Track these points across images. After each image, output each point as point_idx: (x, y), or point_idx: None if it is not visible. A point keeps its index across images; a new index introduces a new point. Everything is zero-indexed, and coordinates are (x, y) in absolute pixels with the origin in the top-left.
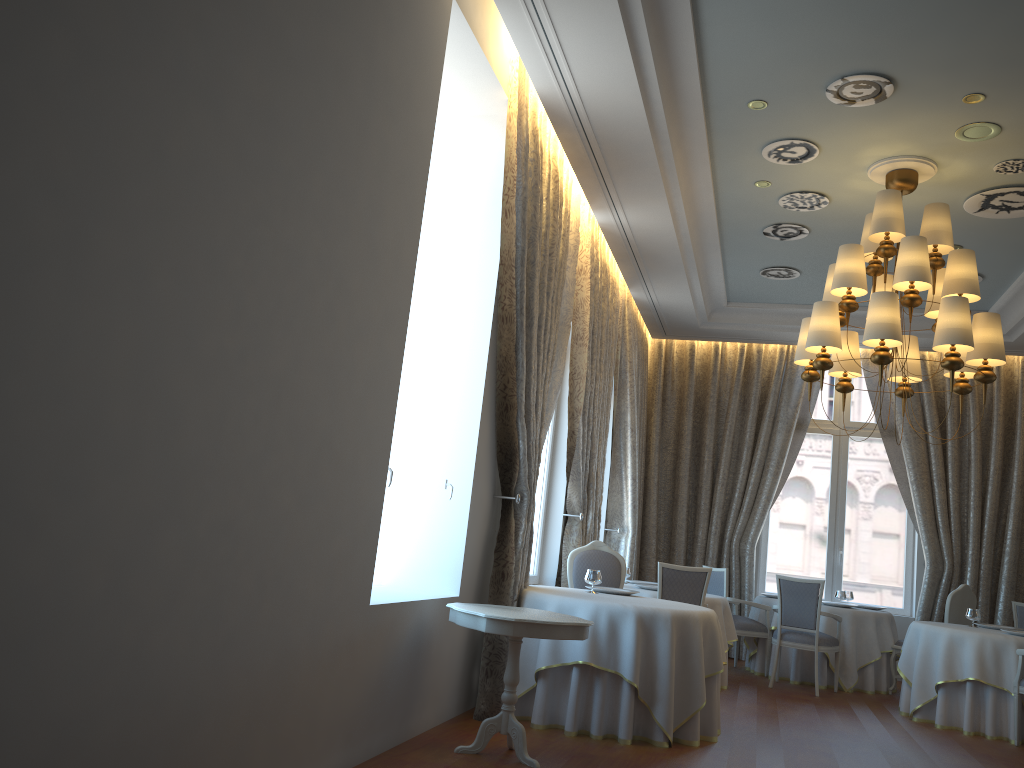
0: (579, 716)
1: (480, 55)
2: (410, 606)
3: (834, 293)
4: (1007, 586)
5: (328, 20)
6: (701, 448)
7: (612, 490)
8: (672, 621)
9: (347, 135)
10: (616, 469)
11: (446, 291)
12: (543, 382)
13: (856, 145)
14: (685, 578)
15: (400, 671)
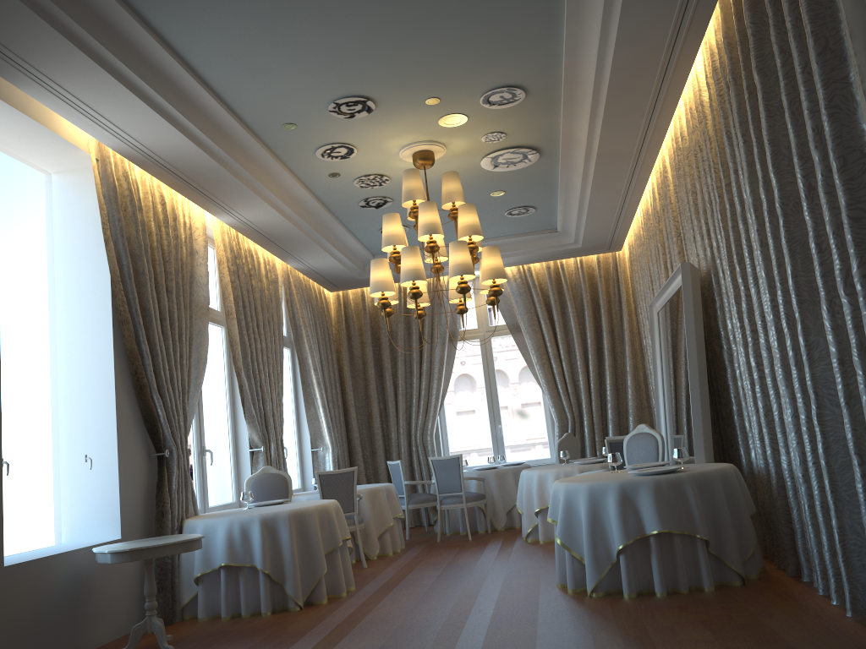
0: (231, 604)
1: (47, 130)
2: (58, 557)
3: (387, 250)
4: (612, 425)
5: None
6: (382, 370)
7: (310, 419)
8: (290, 518)
9: None
10: (310, 402)
11: (74, 309)
12: (178, 359)
13: (379, 140)
14: (338, 479)
15: (57, 607)
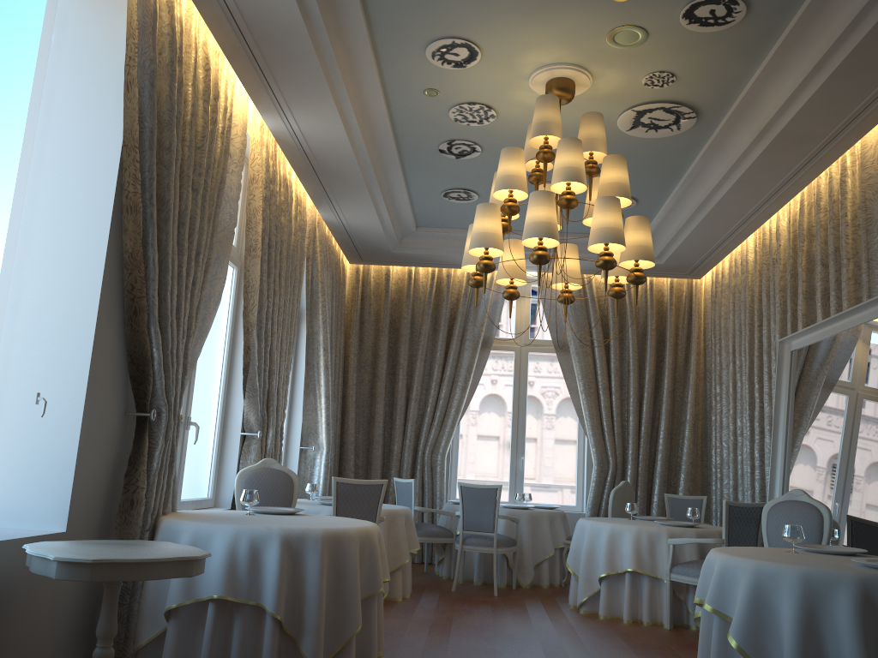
0: None
1: None
2: None
3: (497, 197)
4: (660, 480)
5: None
6: (396, 367)
7: (307, 409)
8: (323, 541)
9: None
10: (310, 388)
11: (59, 176)
12: (190, 286)
13: (516, 48)
14: (361, 492)
15: None
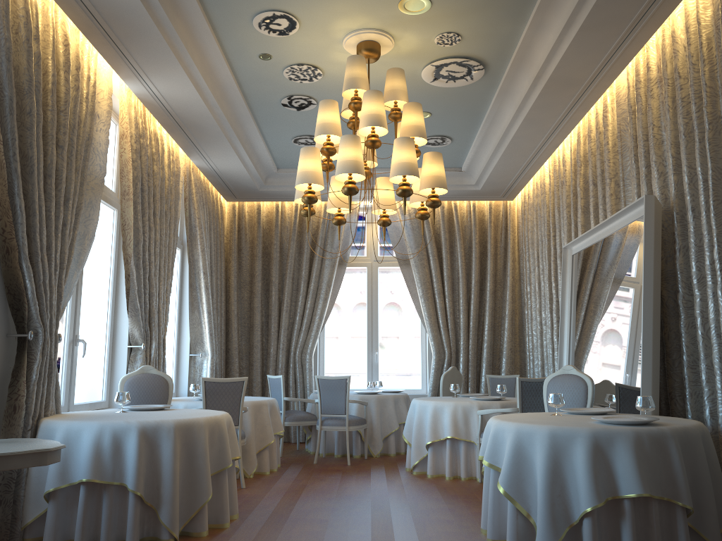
0: (88, 529)
1: None
2: None
3: (318, 141)
4: (486, 364)
5: None
6: (269, 284)
7: (193, 323)
8: (175, 430)
9: None
10: (195, 306)
11: None
12: (60, 227)
13: (327, 18)
14: (225, 388)
15: None
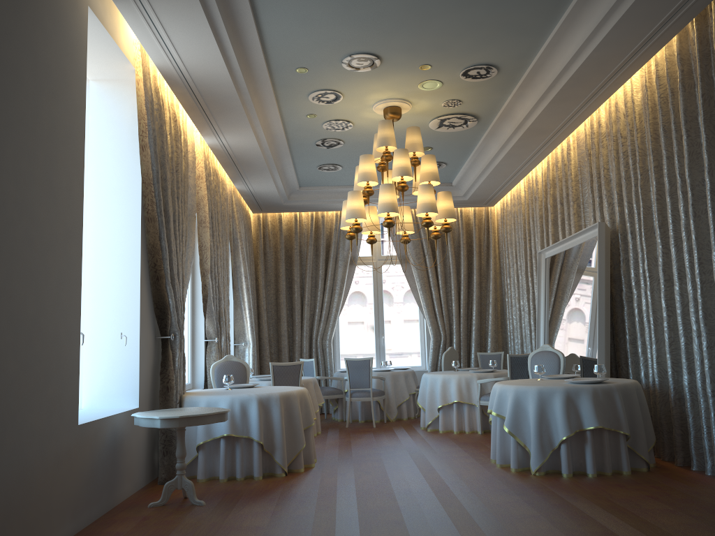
0: (228, 468)
1: (112, 42)
2: (106, 420)
3: (359, 185)
4: (475, 343)
5: (2, 39)
6: (292, 283)
7: (236, 318)
8: (280, 399)
9: (25, 115)
10: (237, 304)
11: (105, 203)
12: (181, 257)
13: (364, 93)
14: (288, 370)
15: (104, 463)
